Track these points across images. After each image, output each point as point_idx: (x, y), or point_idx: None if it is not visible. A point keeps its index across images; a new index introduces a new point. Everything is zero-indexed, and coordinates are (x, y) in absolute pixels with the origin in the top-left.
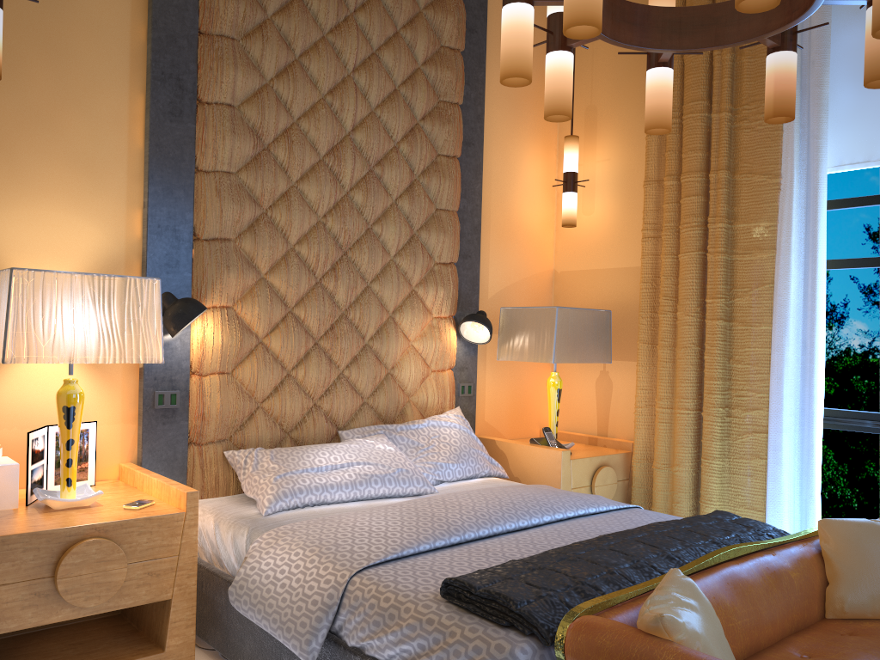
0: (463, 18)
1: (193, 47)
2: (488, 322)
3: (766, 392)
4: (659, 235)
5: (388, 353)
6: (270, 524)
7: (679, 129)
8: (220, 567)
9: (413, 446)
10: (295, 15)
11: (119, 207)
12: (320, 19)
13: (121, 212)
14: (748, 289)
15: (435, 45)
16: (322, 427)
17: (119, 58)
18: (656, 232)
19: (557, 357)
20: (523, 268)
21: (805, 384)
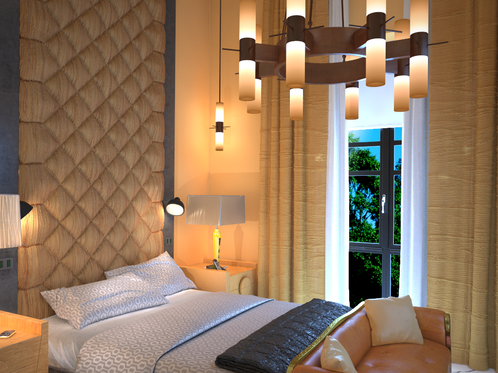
0: (164, 36)
1: (17, 46)
2: (182, 204)
3: (324, 236)
4: (268, 157)
5: (130, 224)
6: (86, 334)
7: (278, 104)
8: (52, 364)
9: (148, 276)
10: (76, 29)
11: None
12: (90, 32)
13: None
14: (314, 186)
15: (150, 50)
16: (96, 270)
17: None
18: (267, 156)
19: (221, 222)
20: (194, 172)
21: (341, 231)
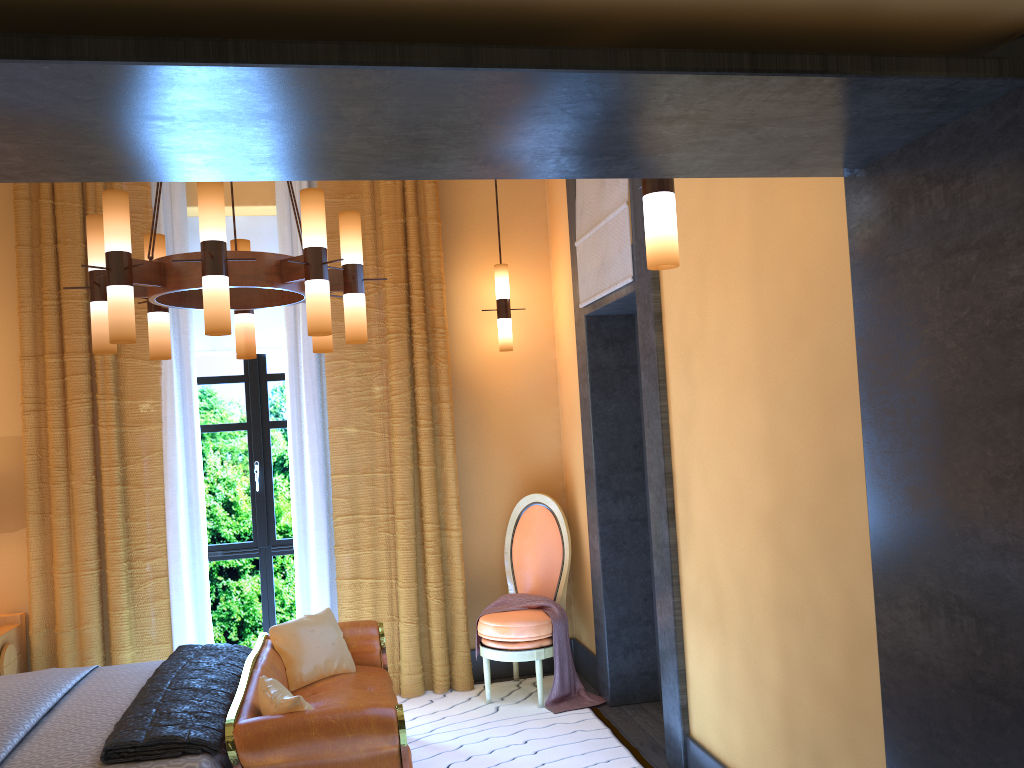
0: None
1: None
2: None
3: (164, 541)
4: (41, 408)
5: None
6: None
7: (58, 310)
8: None
9: None
10: None
11: None
12: None
13: None
14: (141, 456)
15: None
16: None
17: None
18: (38, 405)
19: None
20: None
21: (194, 530)
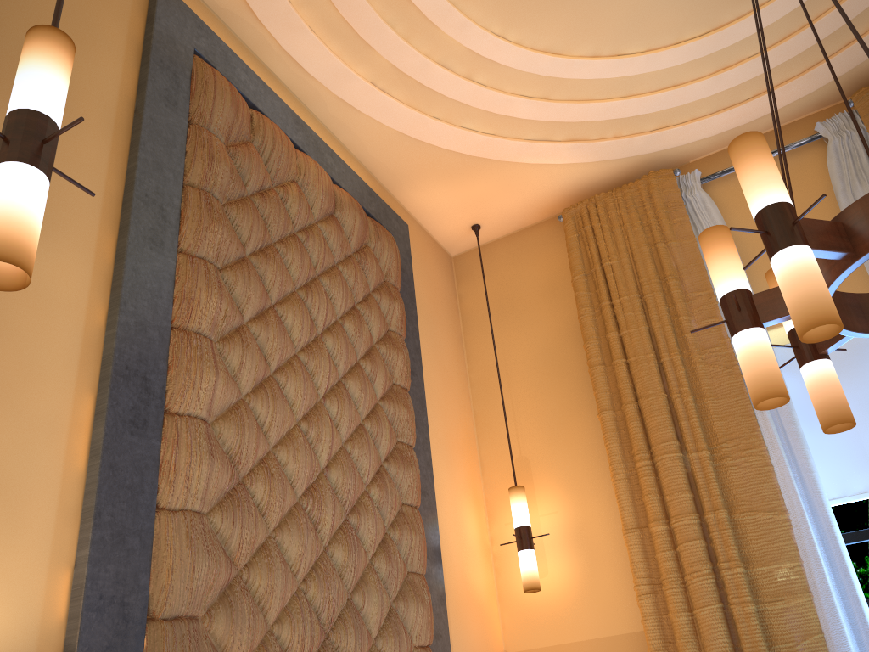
0: (408, 358)
1: (165, 342)
2: None
3: None
4: (656, 590)
5: None
6: None
7: (653, 470)
8: None
9: None
10: (273, 324)
11: (37, 565)
12: (293, 334)
13: (40, 574)
14: (794, 642)
15: (390, 380)
16: None
17: (68, 341)
18: (652, 586)
19: None
20: (481, 650)
21: None
